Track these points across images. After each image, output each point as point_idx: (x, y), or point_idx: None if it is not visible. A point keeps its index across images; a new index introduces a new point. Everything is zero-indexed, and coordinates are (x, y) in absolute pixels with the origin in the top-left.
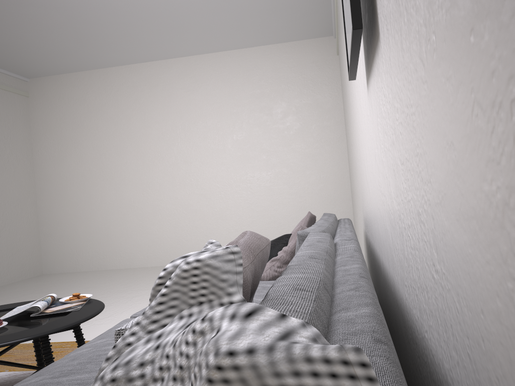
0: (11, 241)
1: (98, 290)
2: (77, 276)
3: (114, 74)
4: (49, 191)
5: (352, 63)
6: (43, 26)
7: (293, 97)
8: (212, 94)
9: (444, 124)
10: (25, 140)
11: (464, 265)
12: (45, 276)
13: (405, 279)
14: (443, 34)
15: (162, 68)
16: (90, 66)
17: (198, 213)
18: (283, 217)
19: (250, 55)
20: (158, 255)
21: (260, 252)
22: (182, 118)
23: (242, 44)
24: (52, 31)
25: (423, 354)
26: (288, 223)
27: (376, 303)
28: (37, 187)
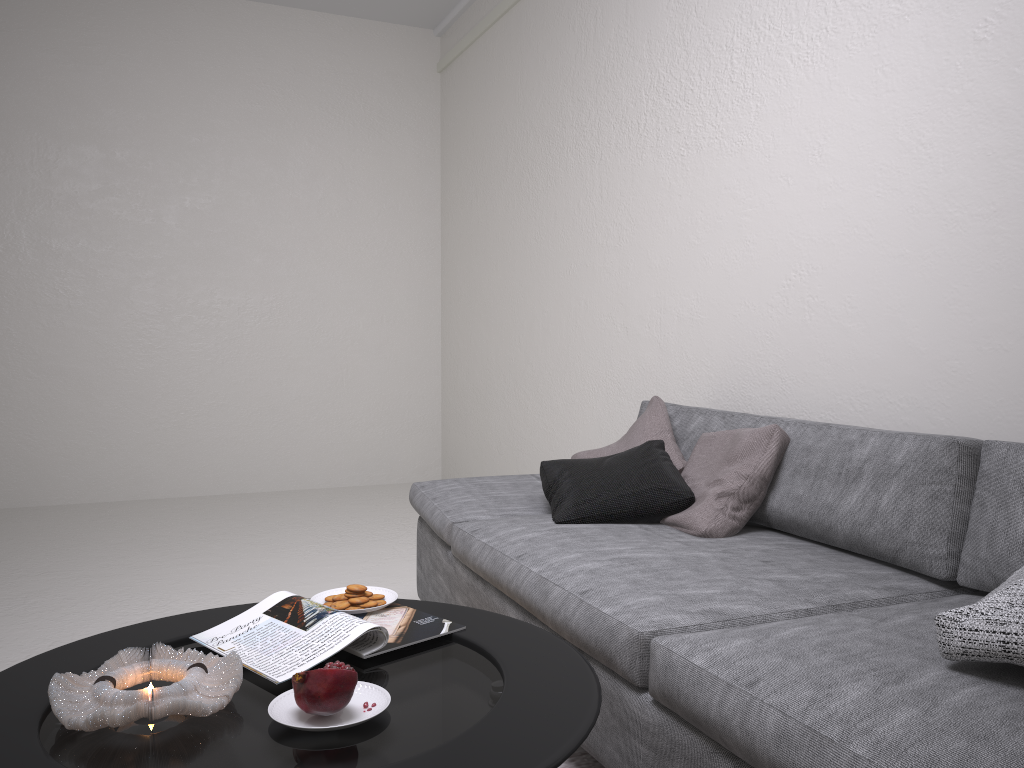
0: None
1: None
2: None
3: None
4: None
5: None
6: None
7: (340, 140)
8: (139, 86)
9: None
10: None
11: None
12: None
13: None
14: None
15: None
16: None
17: (72, 378)
18: (295, 402)
19: (247, 18)
20: None
21: None
22: (45, 129)
23: None
24: None
25: None
26: (305, 415)
27: None
28: None
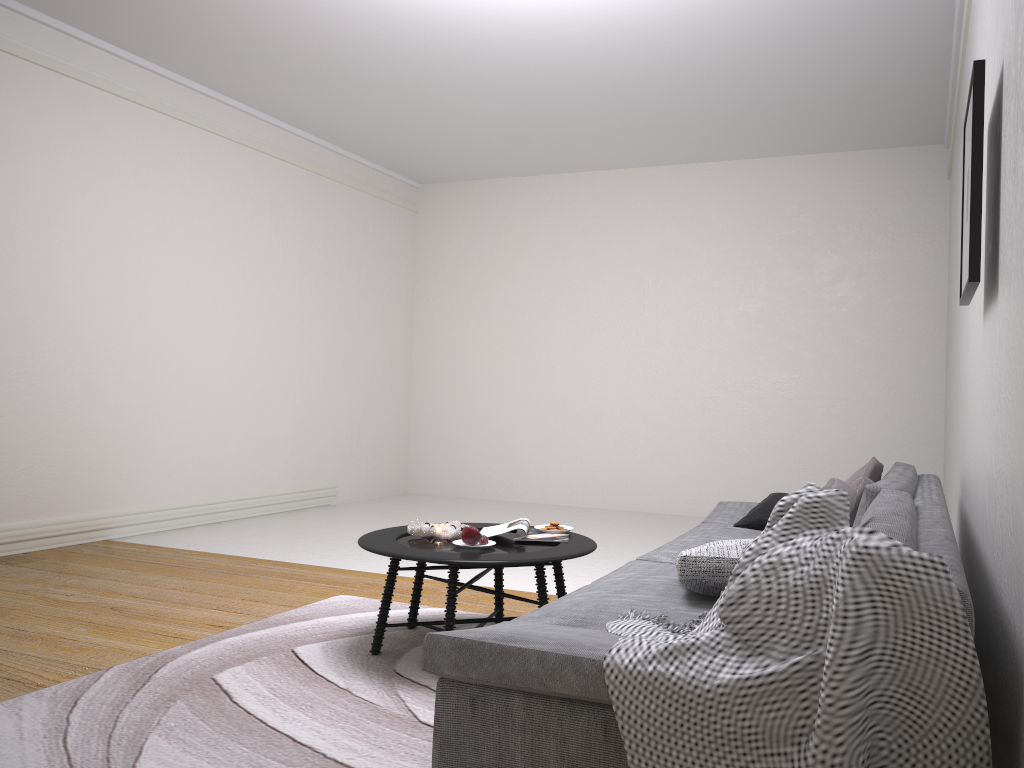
0: (374, 435)
1: None
2: (463, 504)
3: (553, 186)
4: (430, 364)
5: (965, 296)
6: (473, 120)
7: (856, 248)
8: (712, 231)
9: (1020, 428)
10: (406, 281)
11: (1020, 523)
12: (411, 496)
13: (994, 549)
14: (1023, 372)
15: (631, 182)
16: (519, 171)
17: (663, 429)
18: (812, 456)
19: (786, 169)
20: (589, 489)
21: (851, 499)
22: (656, 267)
23: (774, 152)
24: (483, 126)
25: (999, 615)
26: (820, 467)
27: (957, 556)
28: (414, 355)
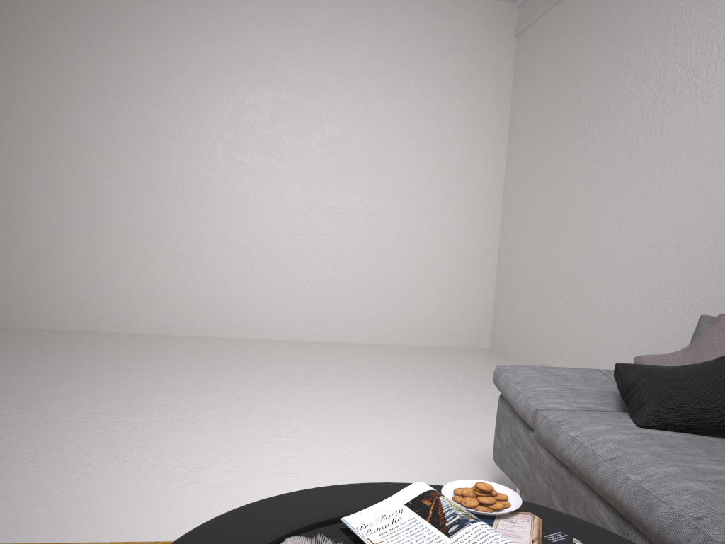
0: None
1: (91, 383)
2: None
3: None
4: None
5: None
6: None
7: (437, 87)
8: (301, 47)
9: None
10: None
11: None
12: None
13: None
14: None
15: None
16: None
17: (242, 250)
18: (388, 280)
19: None
20: (154, 314)
21: None
22: (238, 76)
23: None
24: None
25: None
26: (395, 290)
27: None
28: None
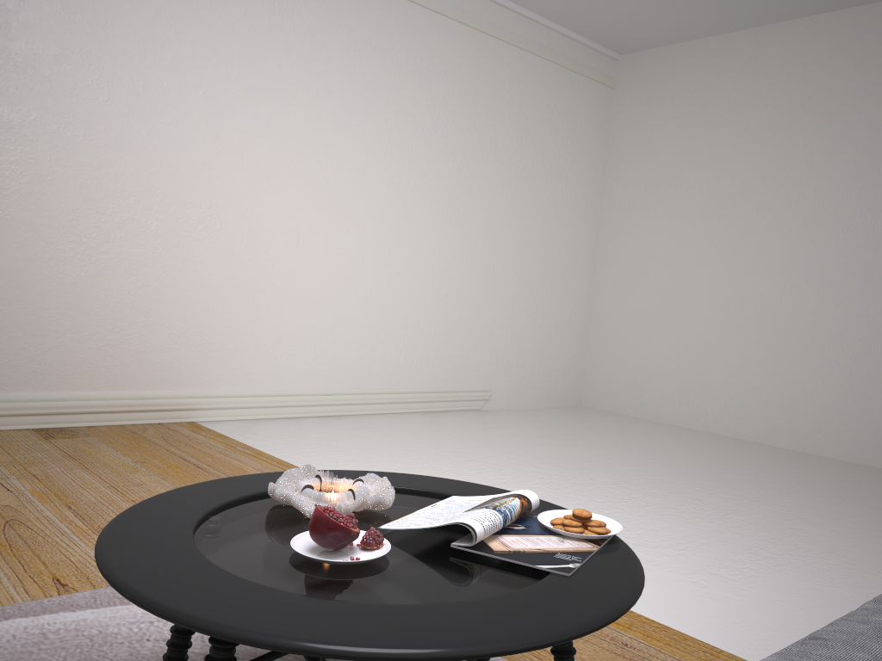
0: (541, 338)
1: (662, 470)
2: (632, 427)
3: (779, 38)
4: (616, 262)
5: None
6: None
7: None
8: None
9: None
10: (595, 167)
11: None
12: (582, 410)
13: None
14: None
15: None
16: (734, 21)
17: None
18: None
19: None
20: (798, 427)
21: None
22: None
23: None
24: None
25: None
26: None
27: None
28: (599, 251)
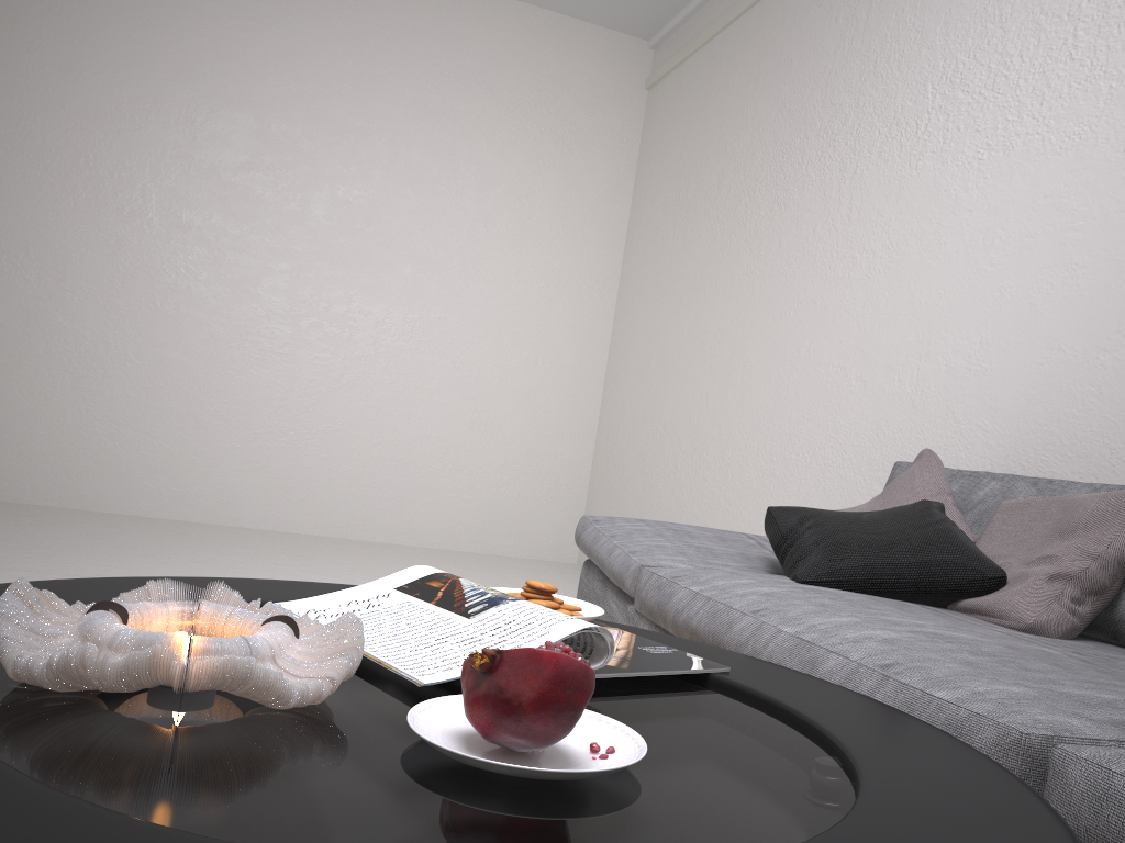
0: None
1: None
2: None
3: None
4: None
5: None
6: None
7: (523, 148)
8: (310, 55)
9: None
10: None
11: None
12: None
13: None
14: None
15: None
16: None
17: (176, 370)
18: (422, 441)
19: None
20: (3, 466)
21: None
22: (199, 86)
23: None
24: None
25: None
26: (432, 458)
27: None
28: None
